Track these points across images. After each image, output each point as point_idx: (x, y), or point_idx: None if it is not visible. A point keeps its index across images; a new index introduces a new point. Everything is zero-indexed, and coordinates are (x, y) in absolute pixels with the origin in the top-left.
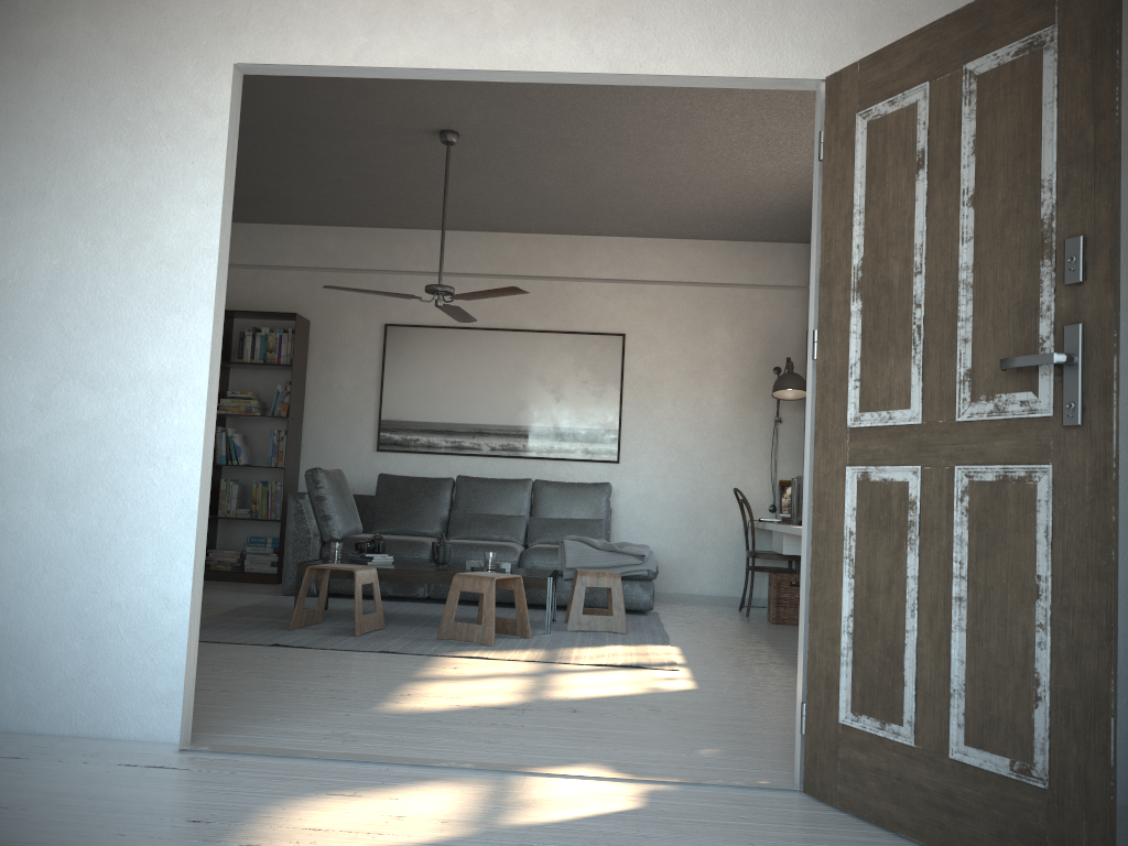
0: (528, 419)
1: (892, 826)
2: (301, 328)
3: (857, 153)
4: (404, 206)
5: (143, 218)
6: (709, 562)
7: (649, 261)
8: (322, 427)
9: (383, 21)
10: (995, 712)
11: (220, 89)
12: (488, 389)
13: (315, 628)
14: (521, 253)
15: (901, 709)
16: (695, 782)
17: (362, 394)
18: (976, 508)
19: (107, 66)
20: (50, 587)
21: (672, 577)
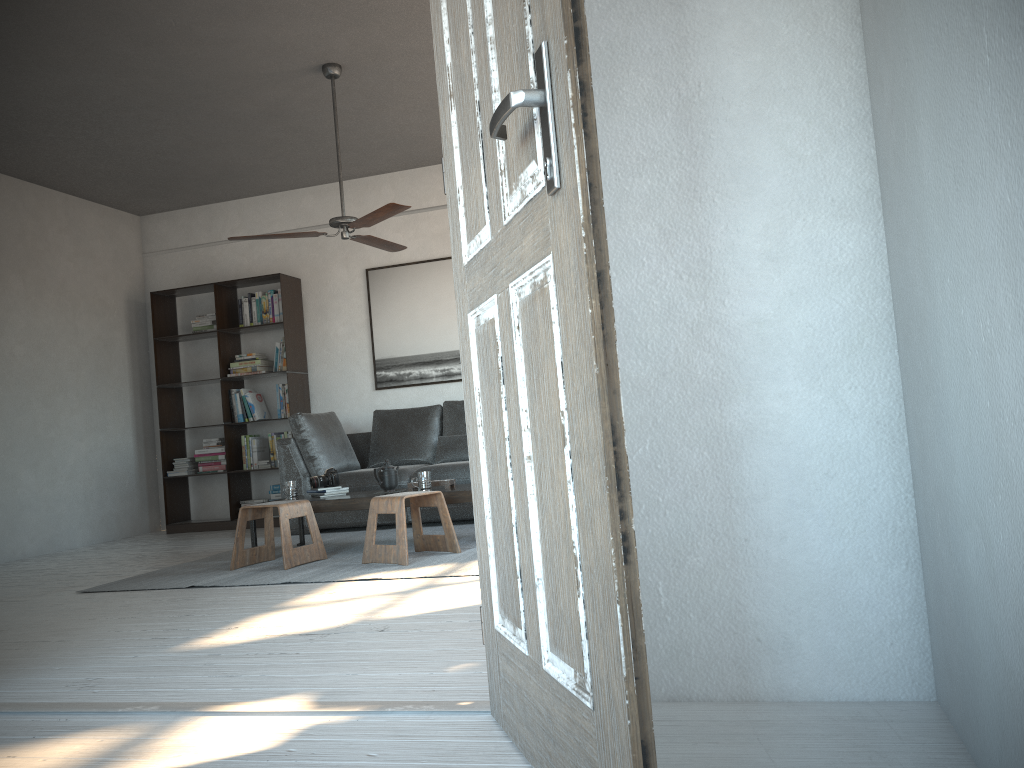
0: None
1: (529, 757)
2: (289, 287)
3: None
4: (352, 153)
5: None
6: None
7: None
8: (325, 376)
9: None
10: (560, 605)
11: None
12: None
13: (260, 565)
14: None
15: (519, 609)
16: (377, 710)
17: (356, 339)
18: (525, 335)
19: None
20: None
21: None
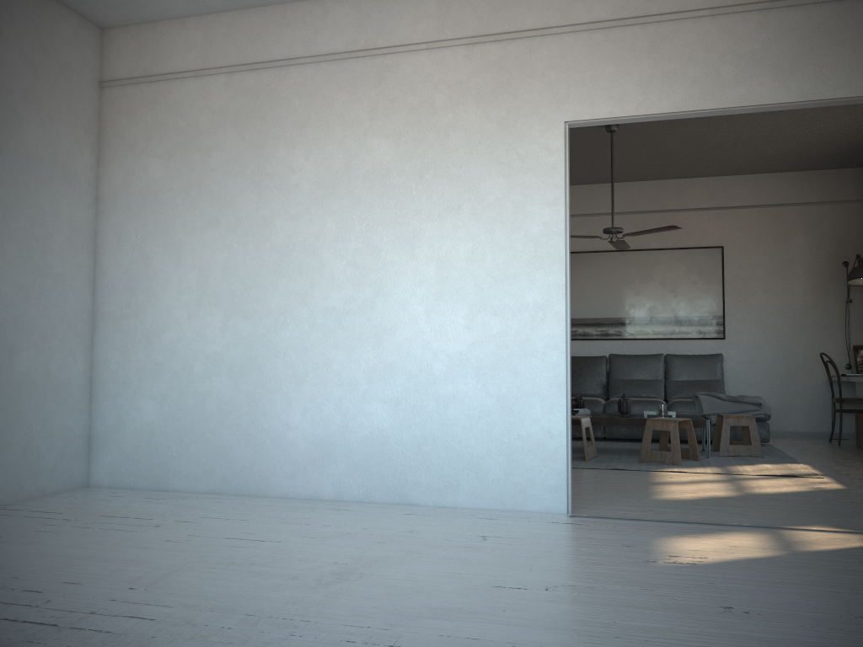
0: (654, 311)
1: None
2: None
3: None
4: None
5: (517, 216)
6: (800, 407)
7: (737, 192)
8: None
9: (651, 86)
10: None
11: (555, 138)
12: (624, 292)
13: None
14: (641, 195)
15: None
16: None
17: None
18: None
19: (488, 132)
20: (482, 427)
21: (771, 420)
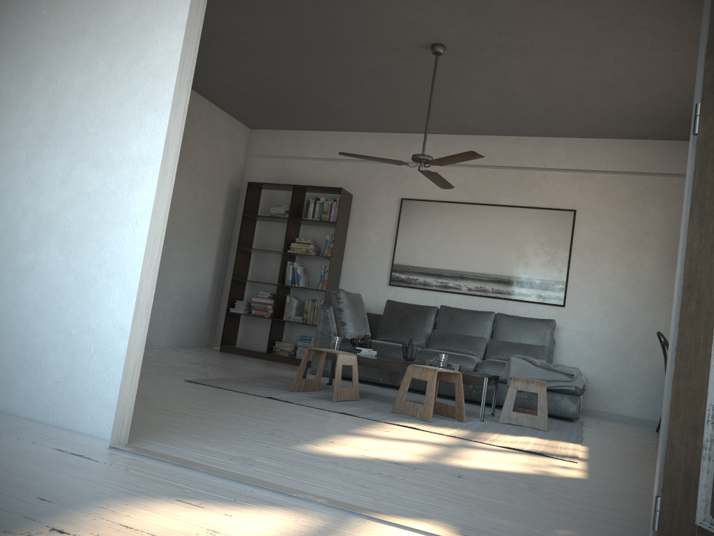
0: (496, 269)
1: None
2: (345, 199)
3: None
4: (416, 114)
5: (142, 43)
6: (634, 390)
7: (599, 156)
8: (354, 267)
9: None
10: None
11: None
12: (469, 246)
13: (310, 393)
14: (500, 150)
15: None
16: None
17: (382, 246)
18: None
19: None
20: (53, 312)
21: (602, 399)
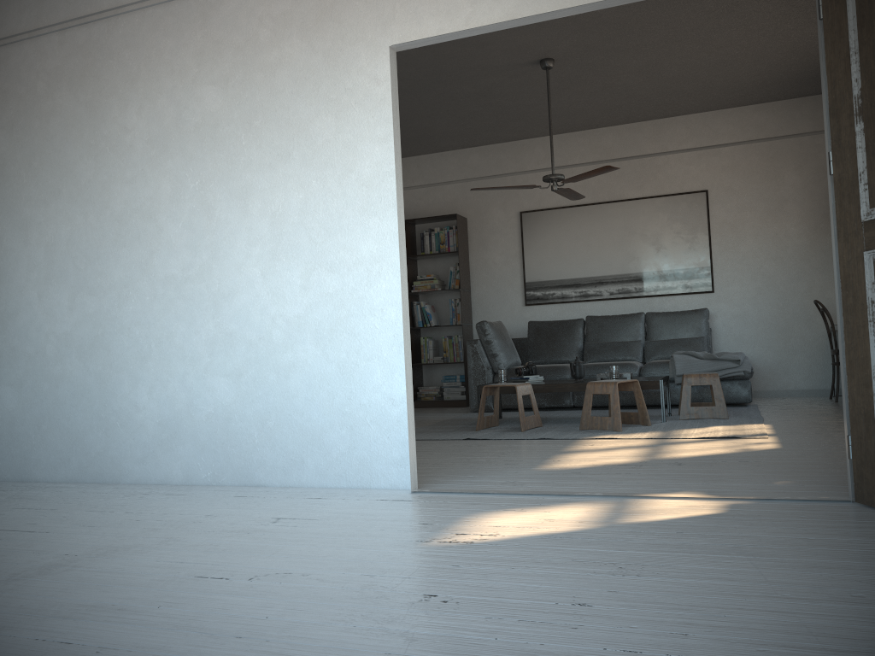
0: (636, 267)
1: None
2: (461, 224)
3: (848, 7)
4: (523, 122)
5: (348, 159)
6: (800, 363)
7: (721, 128)
8: (484, 293)
9: None
10: None
11: (383, 65)
12: (602, 249)
13: (493, 429)
14: (616, 141)
15: None
16: (767, 498)
17: (510, 266)
18: None
19: (314, 66)
20: (324, 398)
21: (769, 378)
